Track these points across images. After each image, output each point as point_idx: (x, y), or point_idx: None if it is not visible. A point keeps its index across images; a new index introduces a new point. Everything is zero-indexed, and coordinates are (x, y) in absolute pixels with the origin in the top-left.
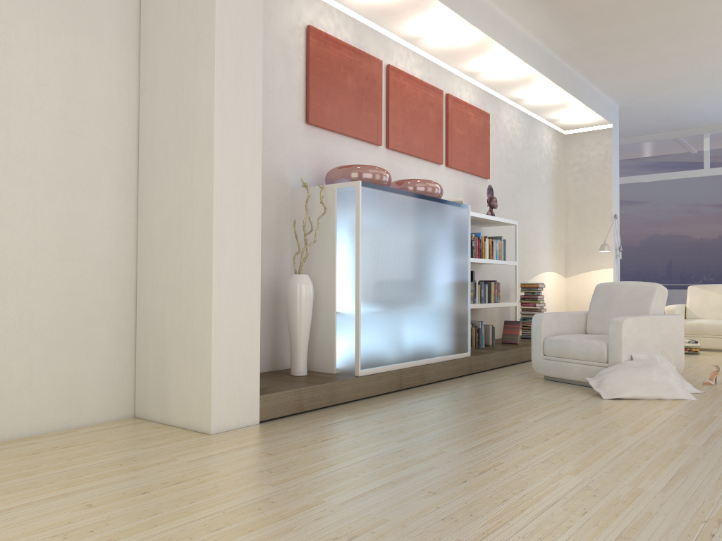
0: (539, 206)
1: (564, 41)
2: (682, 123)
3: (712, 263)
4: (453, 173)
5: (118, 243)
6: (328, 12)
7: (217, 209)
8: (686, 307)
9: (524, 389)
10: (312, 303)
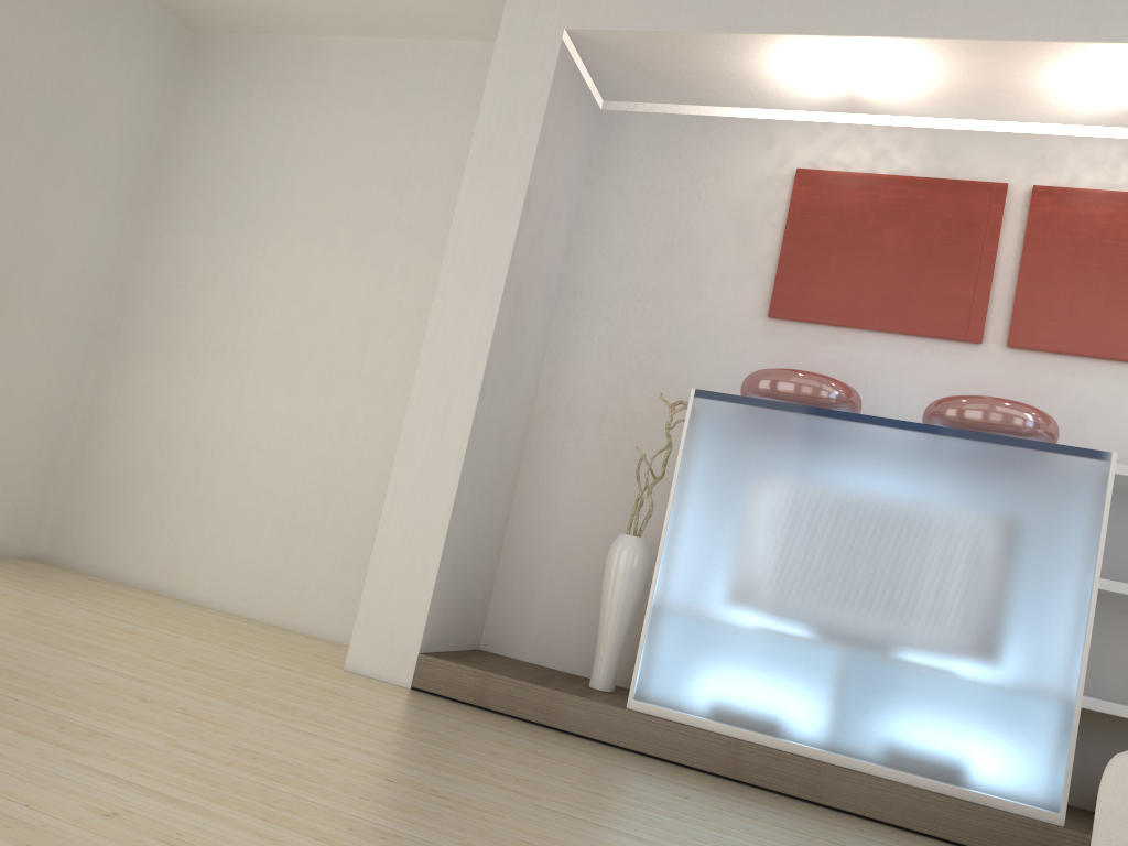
0: None
1: None
2: None
3: None
4: None
5: None
6: (859, 136)
7: (410, 415)
8: None
9: None
10: (630, 582)
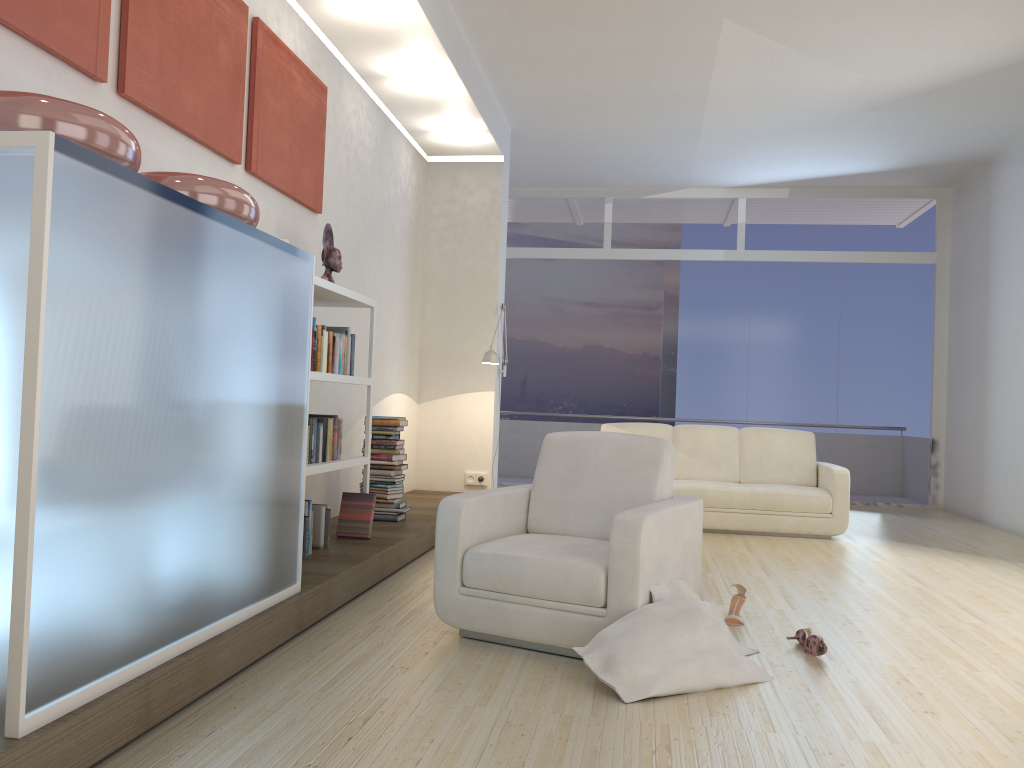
0: (390, 278)
1: None
2: (582, 176)
3: (575, 383)
4: (258, 189)
5: None
6: None
7: None
8: None
9: (445, 681)
10: None
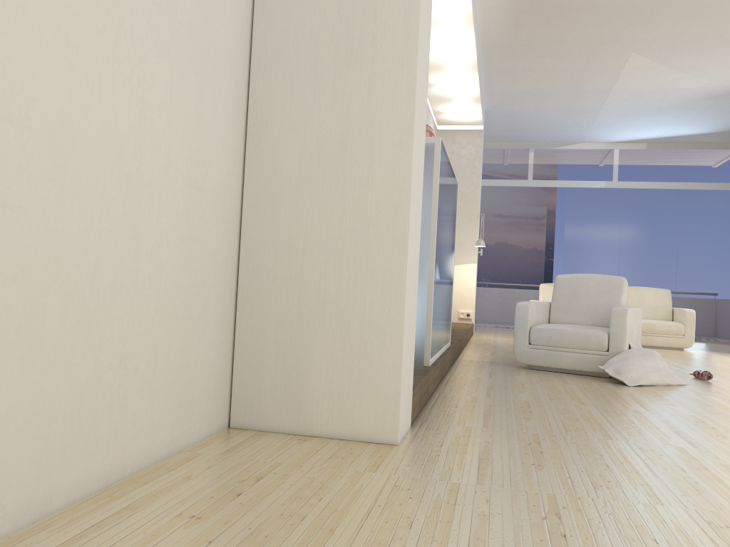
0: None
1: (499, 34)
2: (518, 136)
3: (489, 266)
4: None
5: (230, 172)
6: None
7: (414, 141)
8: None
9: (540, 378)
10: None
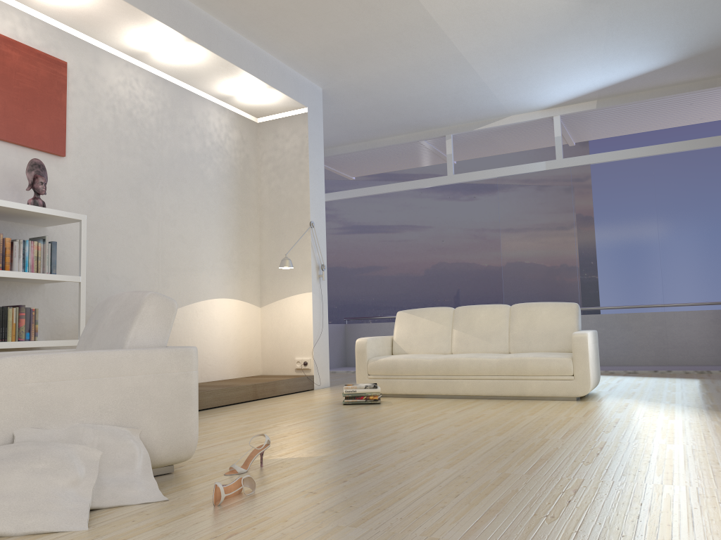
0: (199, 209)
1: None
2: (417, 120)
3: (502, 293)
4: None
5: None
6: None
7: None
8: (393, 339)
9: None
10: None
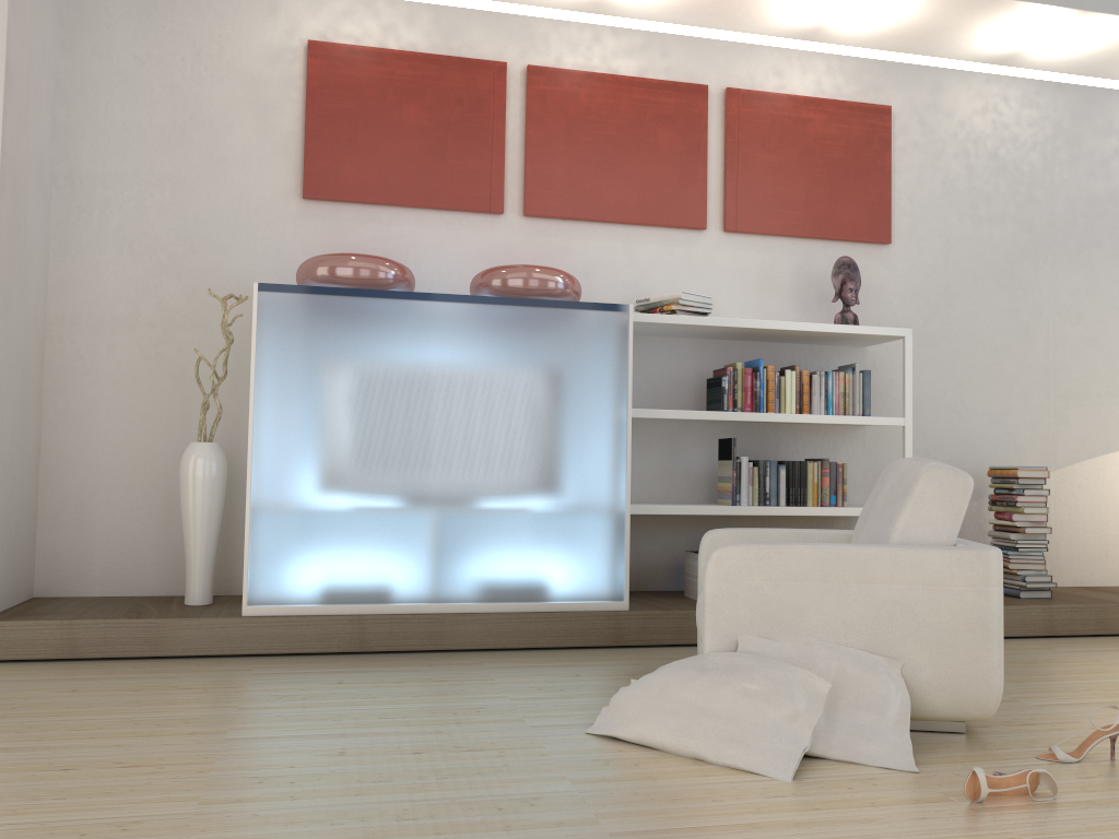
0: None
1: None
2: None
3: None
4: (751, 243)
5: None
6: (365, 8)
7: None
8: None
9: (561, 686)
10: (213, 490)
